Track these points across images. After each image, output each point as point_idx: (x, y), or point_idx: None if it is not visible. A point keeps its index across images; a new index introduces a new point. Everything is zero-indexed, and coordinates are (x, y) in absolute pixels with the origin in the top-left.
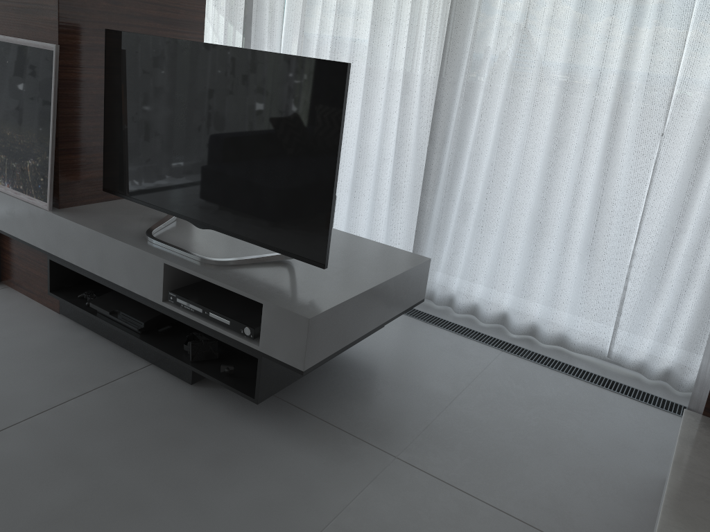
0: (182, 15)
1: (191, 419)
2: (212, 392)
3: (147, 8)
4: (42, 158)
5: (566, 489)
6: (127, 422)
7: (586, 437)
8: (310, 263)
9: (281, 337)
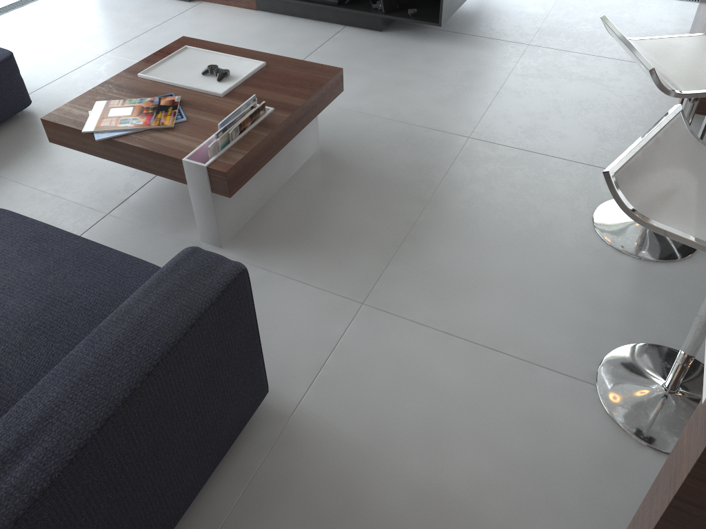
0: None
1: (397, 46)
2: (397, 33)
3: None
4: None
5: None
6: (361, 53)
7: (637, 20)
8: None
9: None
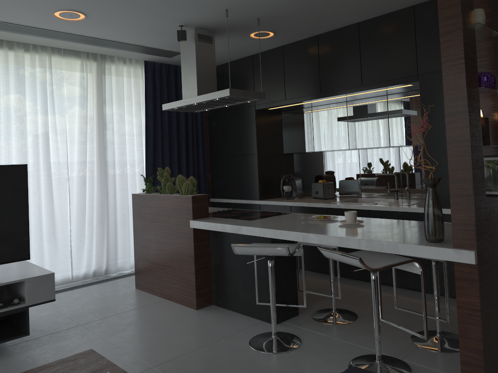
0: None
1: None
2: None
3: None
4: None
5: (126, 301)
6: None
7: (106, 294)
8: (21, 260)
9: (40, 290)
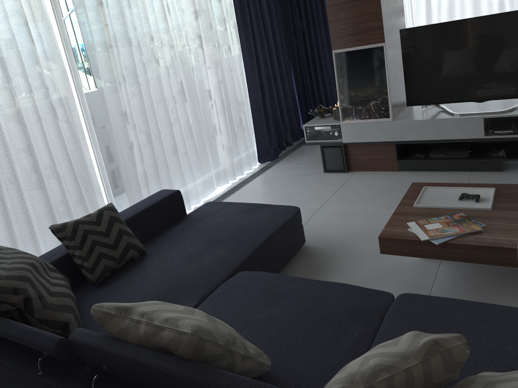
0: (400, 16)
1: None
2: (515, 170)
3: (395, 17)
4: (382, 98)
5: None
6: None
7: None
8: None
9: None
